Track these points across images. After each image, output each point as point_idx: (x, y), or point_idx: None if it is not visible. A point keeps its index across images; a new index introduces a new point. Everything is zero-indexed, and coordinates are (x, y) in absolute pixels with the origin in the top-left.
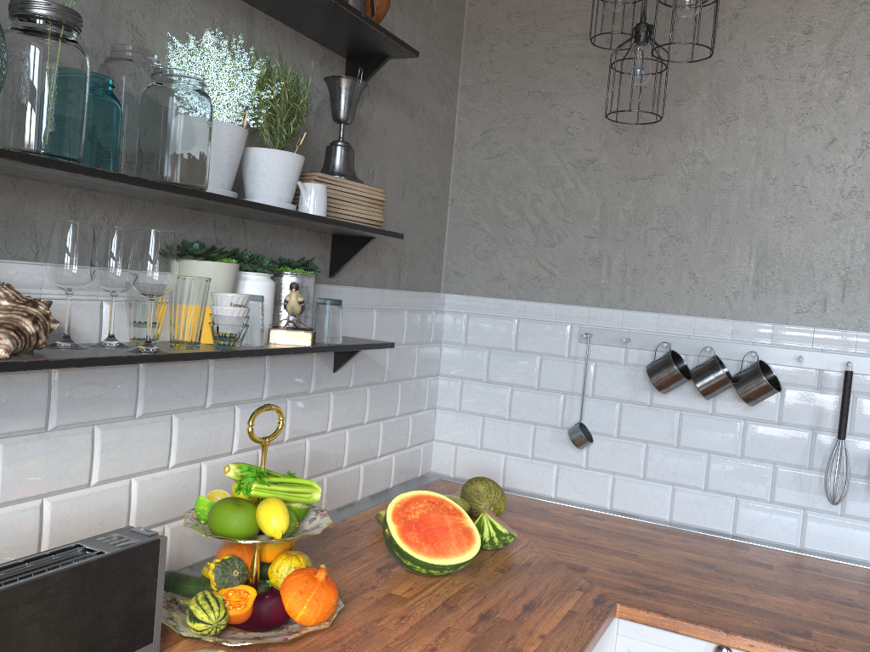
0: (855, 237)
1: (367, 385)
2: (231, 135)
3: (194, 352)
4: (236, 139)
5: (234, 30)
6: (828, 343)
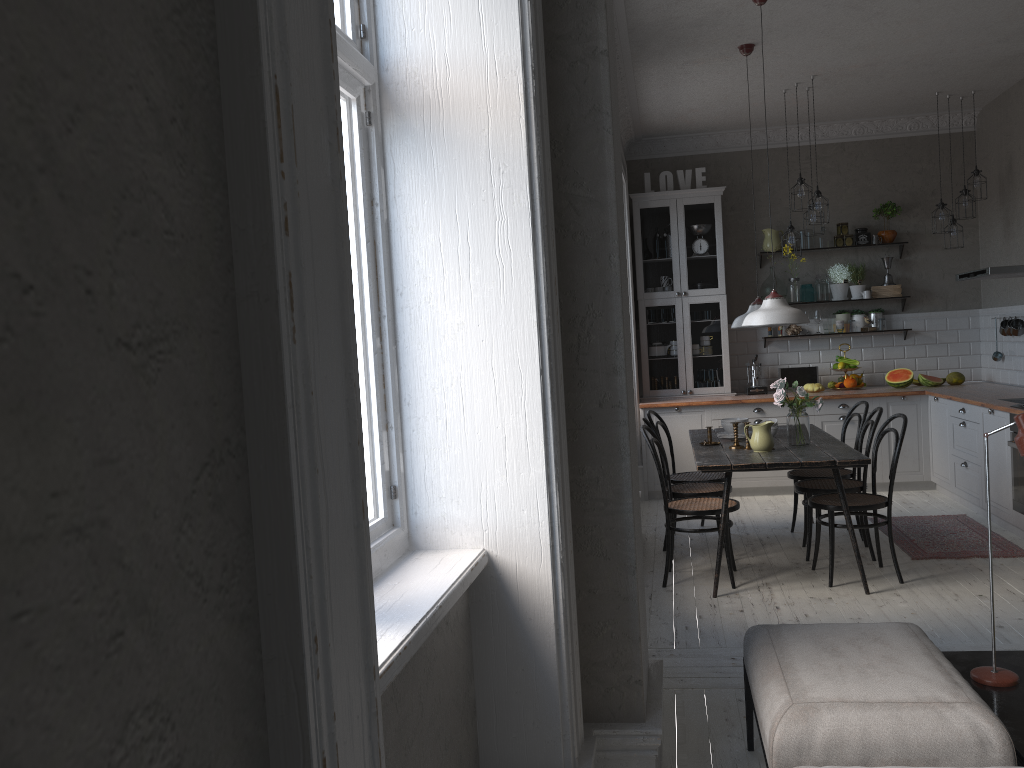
0: None
1: (925, 344)
2: (839, 286)
3: (828, 333)
4: (841, 286)
5: (850, 257)
6: None
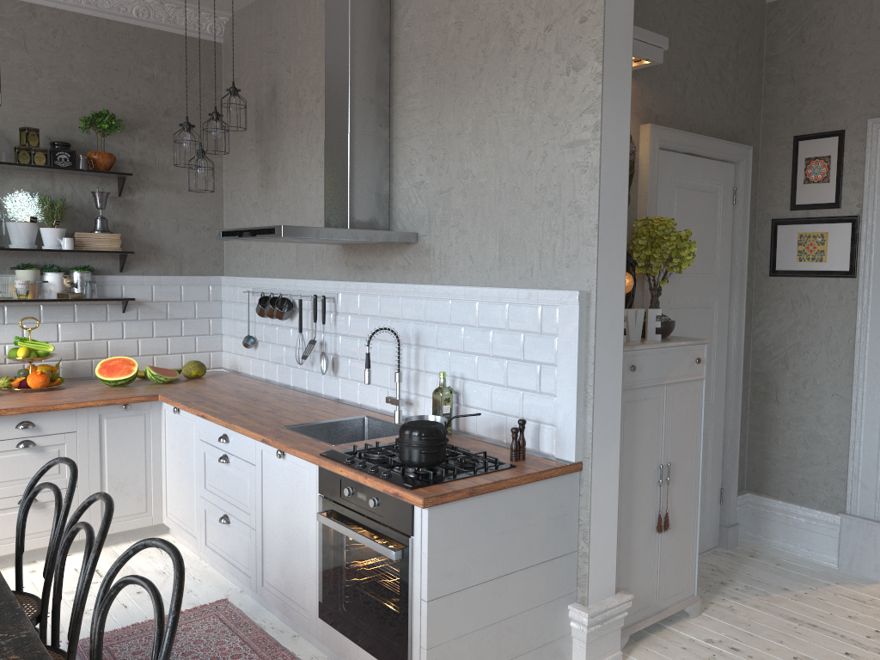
0: None
1: (153, 319)
2: (23, 226)
3: (2, 299)
4: (26, 227)
5: (43, 184)
6: (308, 287)
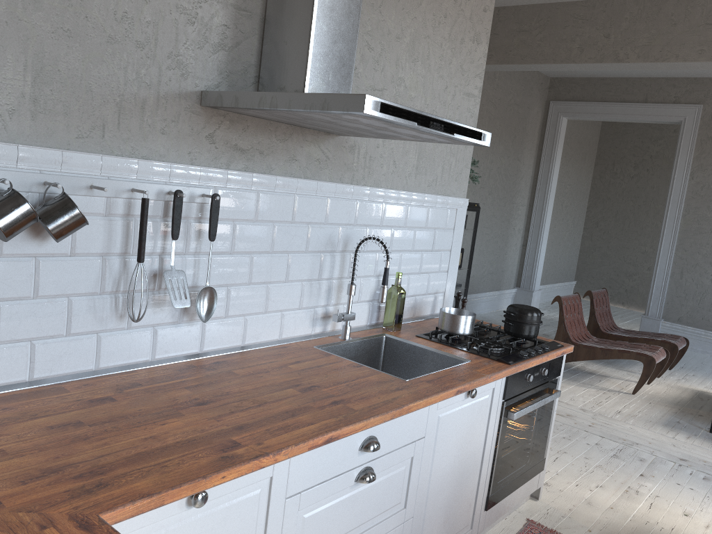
0: (128, 65)
1: None
2: None
3: None
4: None
5: None
6: (115, 170)
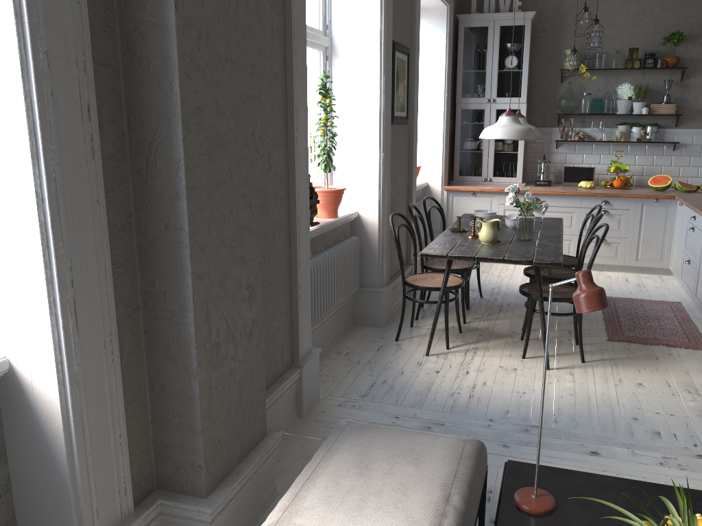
0: None
1: (691, 156)
2: (624, 102)
3: (608, 141)
4: (625, 102)
5: (638, 78)
6: None
